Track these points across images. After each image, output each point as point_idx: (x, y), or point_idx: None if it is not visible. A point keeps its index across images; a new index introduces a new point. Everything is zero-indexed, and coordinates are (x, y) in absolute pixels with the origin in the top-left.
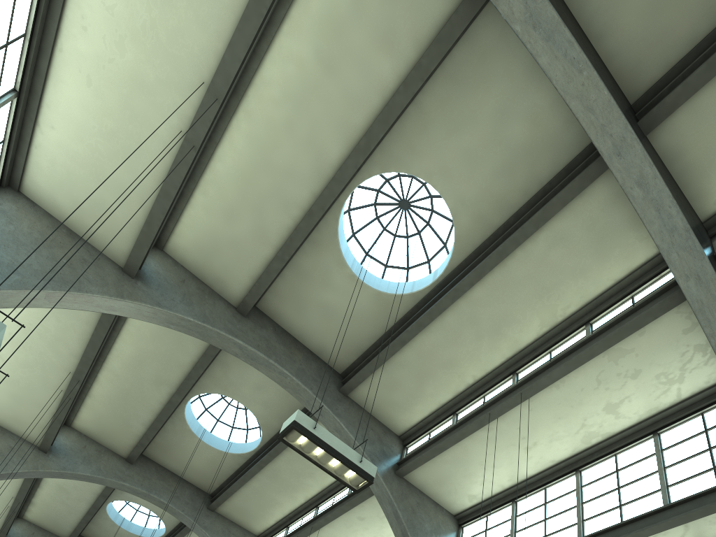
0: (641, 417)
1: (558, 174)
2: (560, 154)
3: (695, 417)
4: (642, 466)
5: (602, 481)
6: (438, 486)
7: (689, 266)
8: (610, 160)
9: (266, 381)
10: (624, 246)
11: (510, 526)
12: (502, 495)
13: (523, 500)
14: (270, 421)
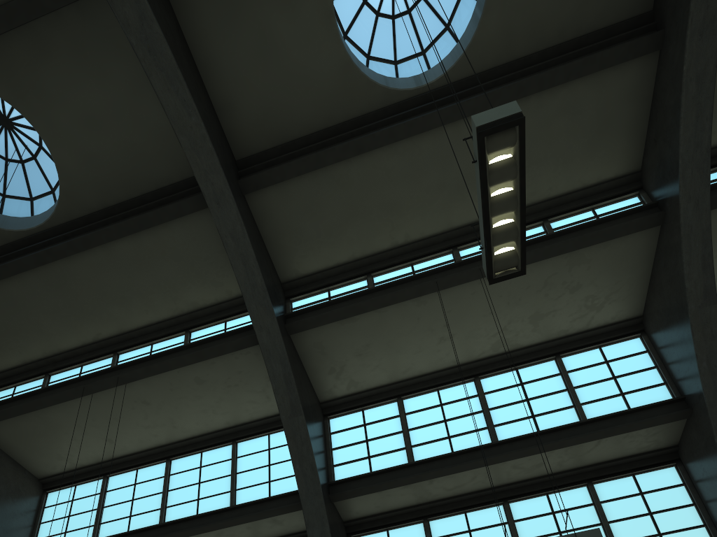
0: (551, 336)
1: (599, 31)
2: (611, 8)
3: (593, 349)
4: (549, 383)
5: (507, 391)
6: (324, 359)
7: (695, 188)
8: (692, 35)
9: (109, 117)
10: (610, 151)
11: (398, 423)
12: (386, 389)
13: (411, 398)
14: (84, 191)
